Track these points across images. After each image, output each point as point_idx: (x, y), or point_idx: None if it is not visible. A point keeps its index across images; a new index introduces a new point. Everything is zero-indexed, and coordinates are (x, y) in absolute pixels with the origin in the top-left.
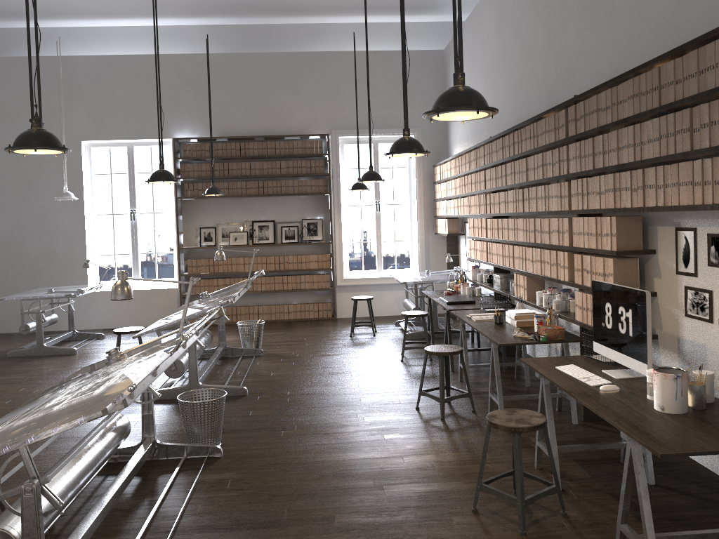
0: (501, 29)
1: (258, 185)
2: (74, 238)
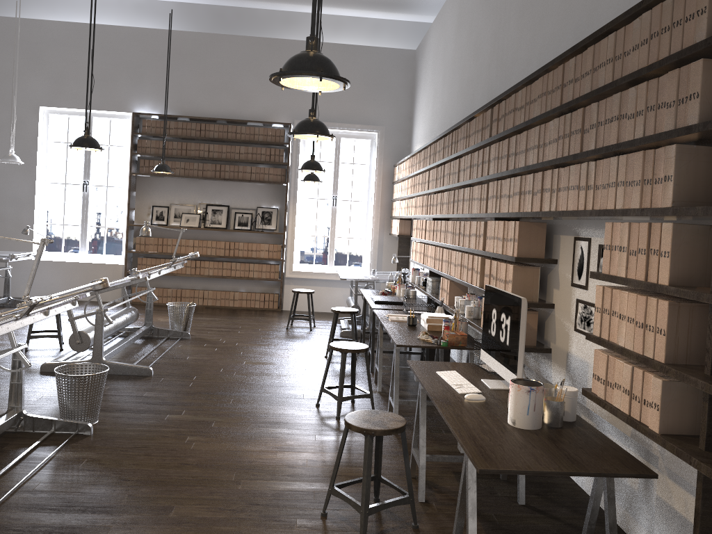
0: (459, 29)
1: (215, 168)
2: (23, 204)
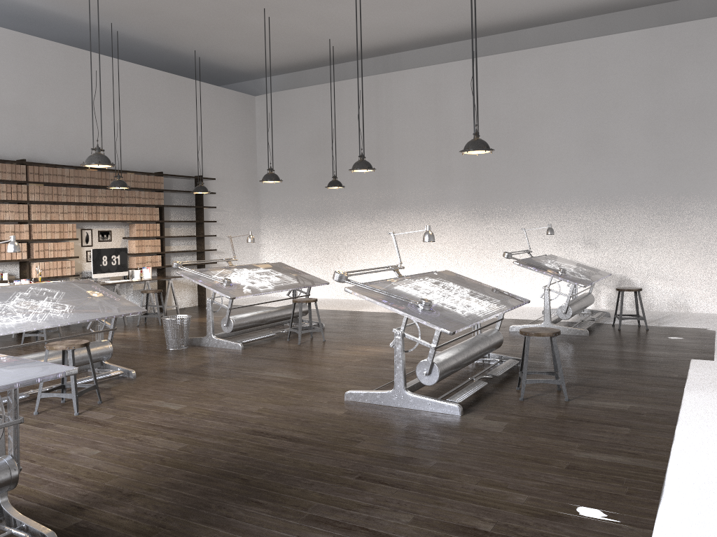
0: None
1: None
2: None
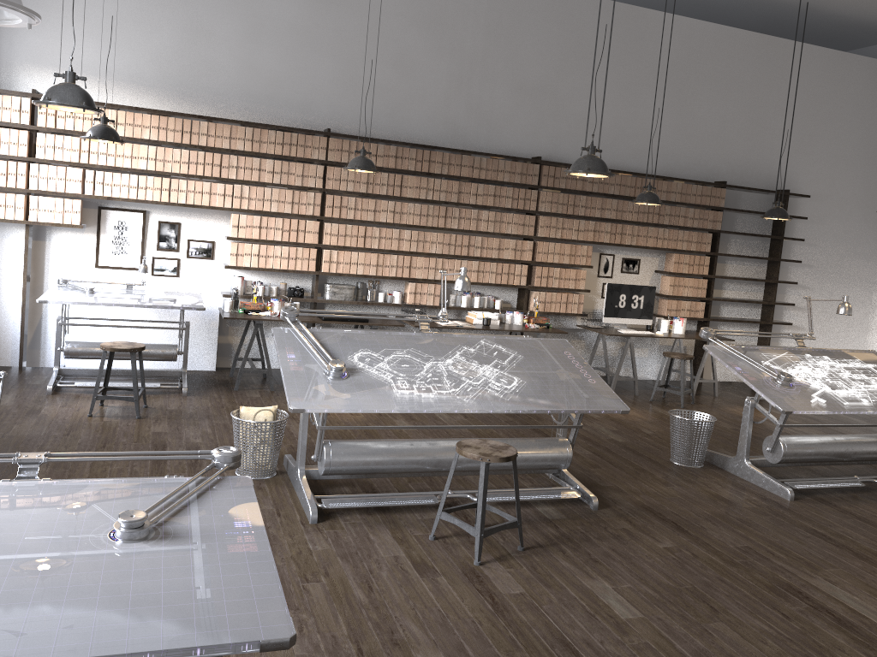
0: (330, 5)
1: None
2: None
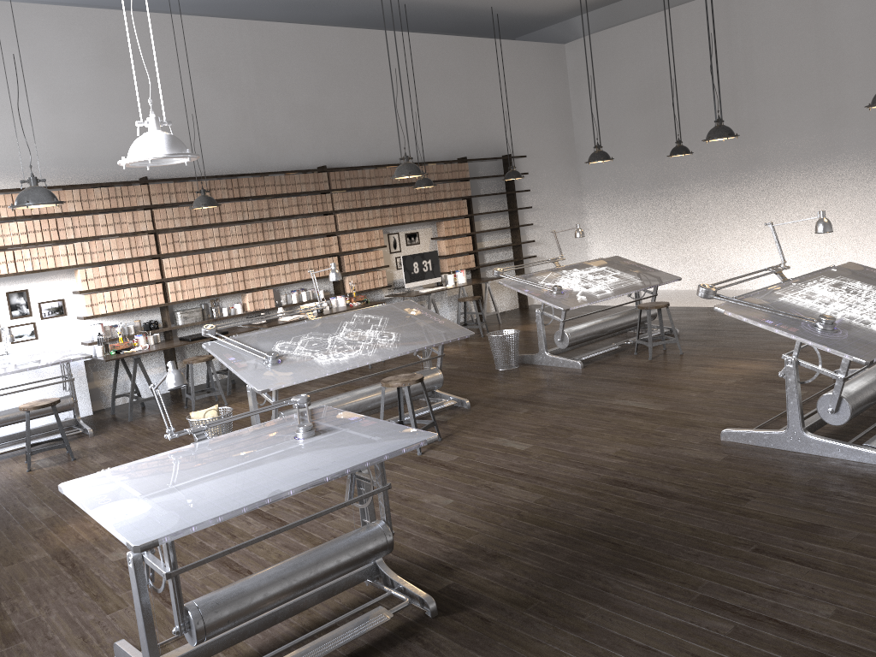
0: (117, 67)
1: None
2: None
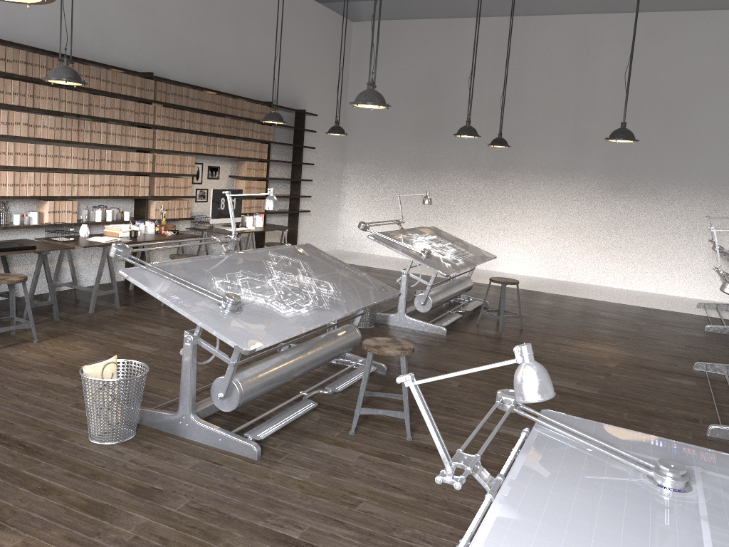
0: None
1: None
2: None
